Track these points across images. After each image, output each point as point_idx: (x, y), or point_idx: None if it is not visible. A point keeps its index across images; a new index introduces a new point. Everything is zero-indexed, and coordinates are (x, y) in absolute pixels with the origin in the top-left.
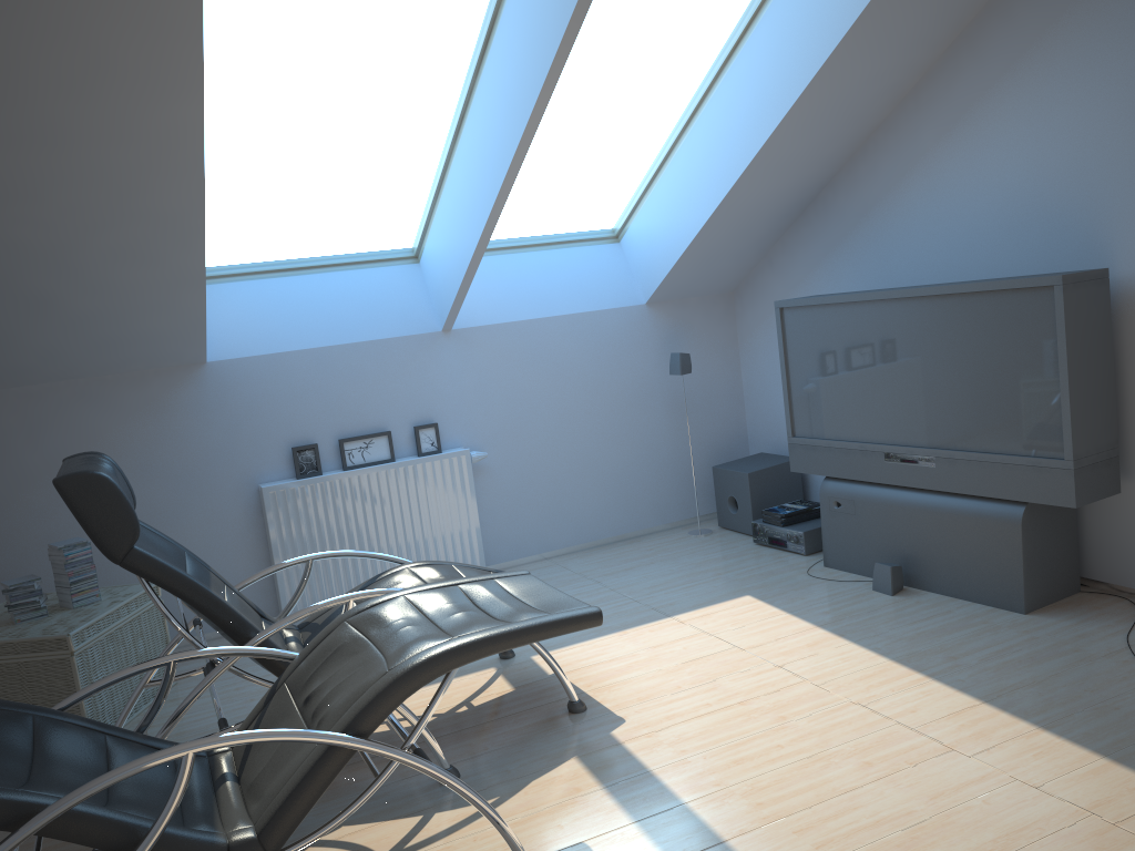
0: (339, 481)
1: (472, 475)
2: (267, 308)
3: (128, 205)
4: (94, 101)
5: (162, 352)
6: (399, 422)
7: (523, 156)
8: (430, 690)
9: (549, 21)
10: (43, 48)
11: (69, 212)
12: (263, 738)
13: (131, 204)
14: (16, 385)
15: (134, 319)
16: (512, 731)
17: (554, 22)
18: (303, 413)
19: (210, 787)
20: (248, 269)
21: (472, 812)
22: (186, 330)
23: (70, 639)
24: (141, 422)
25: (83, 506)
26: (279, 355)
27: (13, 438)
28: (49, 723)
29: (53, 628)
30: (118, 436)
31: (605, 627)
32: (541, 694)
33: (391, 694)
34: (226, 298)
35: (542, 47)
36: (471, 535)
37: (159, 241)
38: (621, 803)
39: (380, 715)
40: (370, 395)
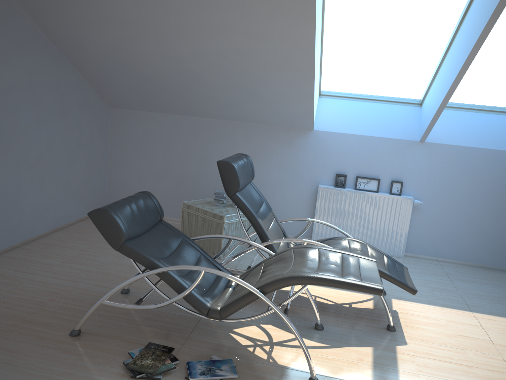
0: (350, 193)
1: (411, 210)
2: (345, 113)
3: (285, 63)
4: (274, 22)
5: (296, 122)
6: (385, 176)
7: (467, 68)
8: (340, 292)
9: (490, 3)
10: (257, 1)
11: (264, 62)
12: (227, 277)
13: (286, 63)
14: (245, 121)
15: (286, 107)
16: (357, 324)
17: (492, 4)
18: (345, 161)
19: (224, 287)
20: (343, 95)
21: (315, 345)
22: (306, 115)
23: (224, 218)
24: (283, 147)
25: (223, 173)
26: (343, 134)
27: (240, 140)
28: (185, 242)
29: (222, 212)
30: (273, 149)
31: (436, 302)
32: (382, 315)
33: (279, 283)
34: (330, 105)
35: (484, 15)
36: (402, 236)
37: (296, 79)
38: (373, 375)
39: (272, 288)
40: (376, 161)
